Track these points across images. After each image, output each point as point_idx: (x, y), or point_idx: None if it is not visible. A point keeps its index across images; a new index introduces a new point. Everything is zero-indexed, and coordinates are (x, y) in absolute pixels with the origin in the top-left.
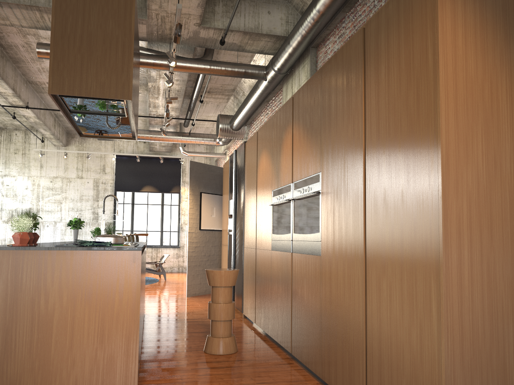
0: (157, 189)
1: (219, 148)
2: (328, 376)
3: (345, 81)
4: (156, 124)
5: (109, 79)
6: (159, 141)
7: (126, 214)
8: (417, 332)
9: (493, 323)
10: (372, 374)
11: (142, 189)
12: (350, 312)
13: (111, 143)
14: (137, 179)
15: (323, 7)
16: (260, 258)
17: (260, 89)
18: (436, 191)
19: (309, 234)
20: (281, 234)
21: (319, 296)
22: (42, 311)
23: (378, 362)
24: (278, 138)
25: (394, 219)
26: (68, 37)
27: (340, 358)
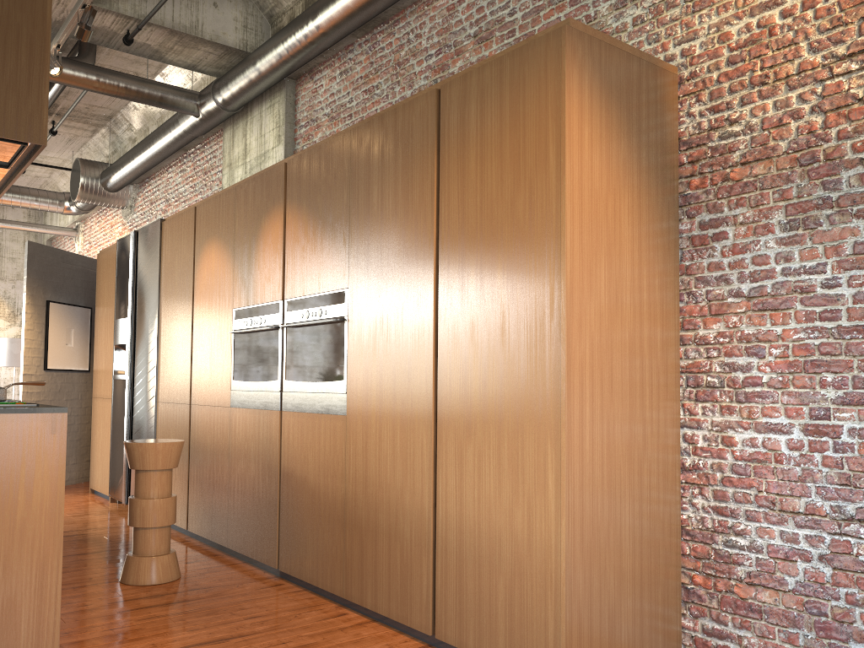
0: None
1: (61, 217)
2: (360, 593)
3: (401, 159)
4: None
5: (3, 103)
6: None
7: None
8: (524, 512)
9: (611, 494)
10: (446, 577)
11: None
12: (406, 495)
13: None
14: None
15: (329, 25)
16: (201, 421)
17: (182, 130)
18: (557, 332)
19: (321, 382)
20: (256, 381)
21: (343, 476)
22: None
23: (456, 560)
24: (249, 224)
25: (489, 364)
26: None
27: (385, 564)
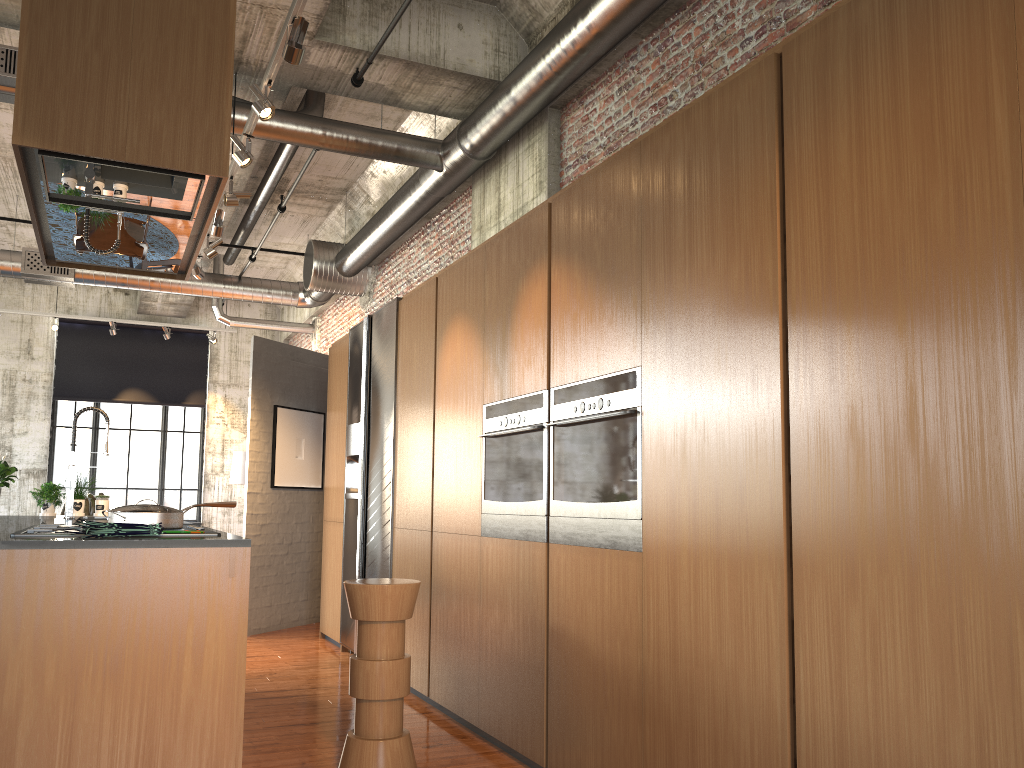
0: (153, 396)
1: (297, 312)
2: None
3: (719, 169)
4: None
5: (172, 123)
6: (171, 292)
7: (79, 450)
8: (968, 734)
9: None
10: None
11: (119, 397)
12: (741, 681)
13: (47, 291)
14: (107, 374)
15: (604, 20)
16: (445, 554)
17: (424, 190)
18: None
19: (604, 503)
20: (514, 501)
21: (639, 642)
22: None
23: None
24: (503, 292)
25: (886, 475)
26: (68, 8)
27: None
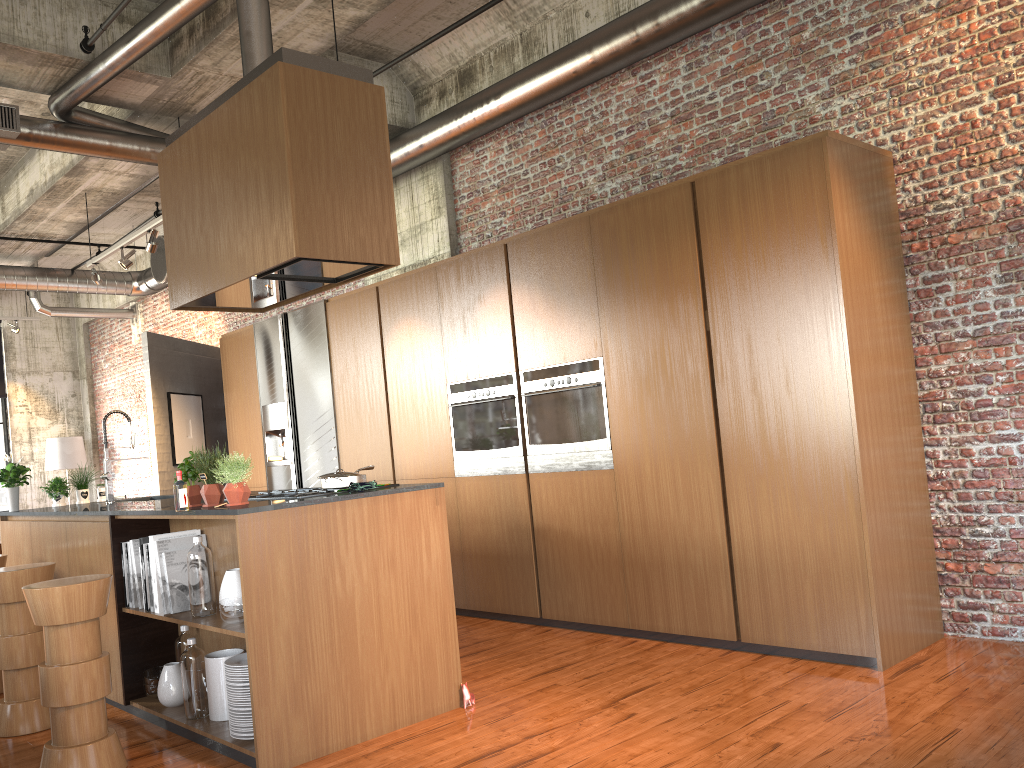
0: None
1: (105, 297)
2: (649, 621)
3: (655, 242)
4: None
5: (369, 234)
6: (5, 288)
7: None
8: (825, 525)
9: (890, 503)
10: (748, 590)
11: None
12: (694, 529)
13: None
14: None
15: (514, 107)
16: None
17: None
18: (843, 380)
19: (578, 442)
20: (489, 449)
21: (616, 522)
22: (340, 595)
23: (757, 574)
24: (460, 303)
25: (775, 411)
26: (310, 167)
27: (676, 590)
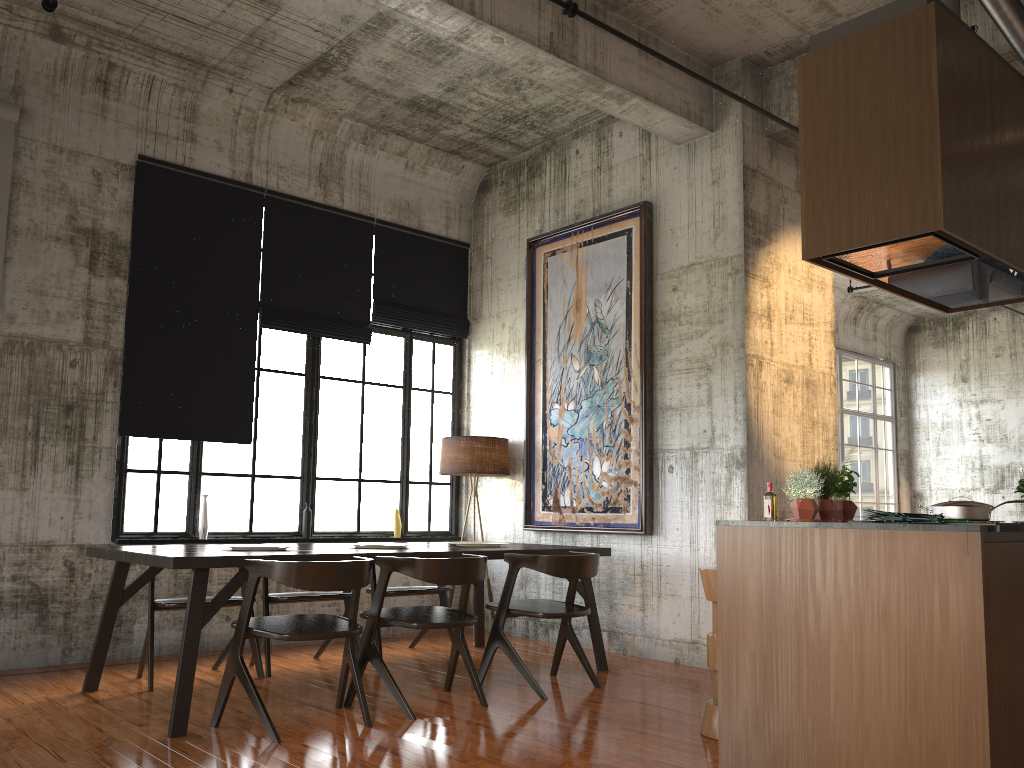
0: None
1: None
2: None
3: None
4: None
5: (897, 203)
6: None
7: None
8: None
9: None
10: None
11: None
12: None
13: None
14: None
15: None
16: None
17: None
18: None
19: None
20: None
21: None
22: (812, 634)
23: None
24: None
25: None
26: (824, 154)
27: None
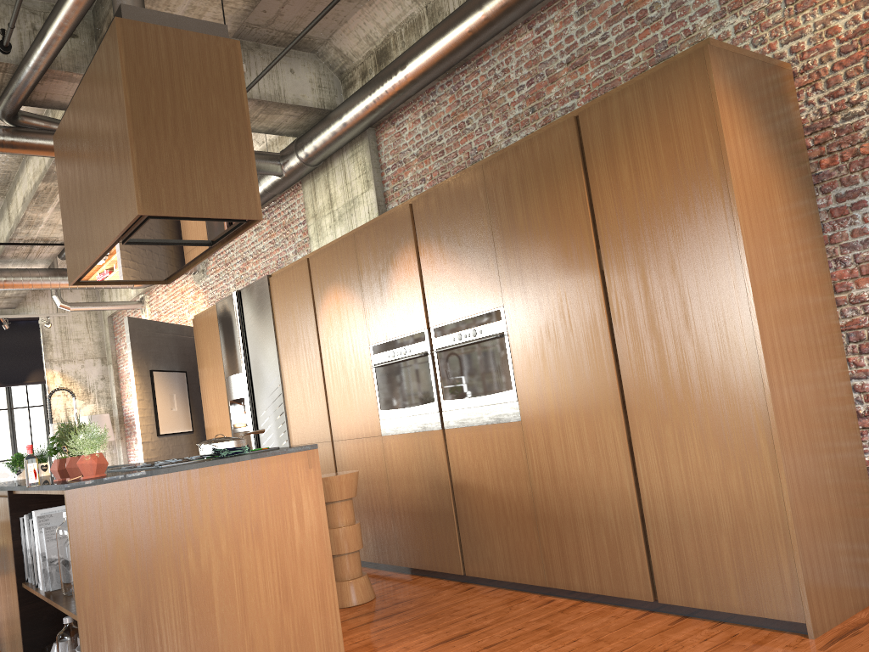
0: None
1: (121, 292)
2: (565, 579)
3: (544, 183)
4: (14, 257)
5: (226, 189)
6: (23, 288)
7: None
8: (737, 473)
9: (812, 445)
10: (661, 546)
11: None
12: (602, 480)
13: None
14: None
15: (419, 74)
16: (348, 454)
17: (264, 190)
18: (746, 309)
19: (486, 395)
20: (409, 407)
21: (527, 476)
22: (194, 571)
23: (670, 528)
24: (376, 265)
25: (676, 349)
26: (154, 122)
27: (589, 547)
